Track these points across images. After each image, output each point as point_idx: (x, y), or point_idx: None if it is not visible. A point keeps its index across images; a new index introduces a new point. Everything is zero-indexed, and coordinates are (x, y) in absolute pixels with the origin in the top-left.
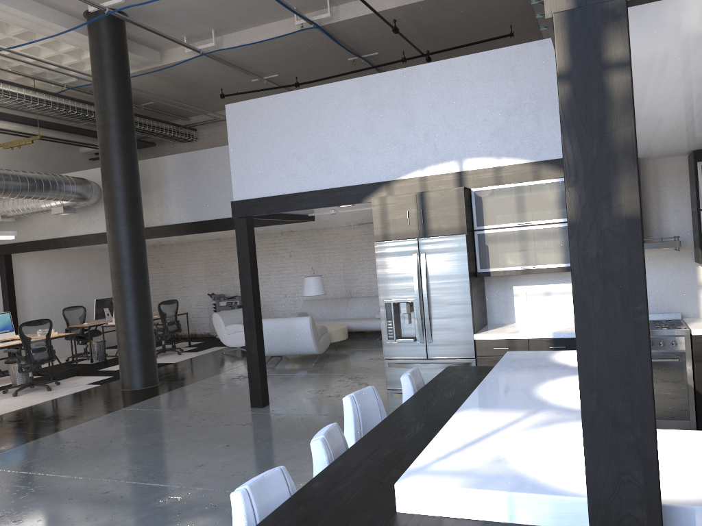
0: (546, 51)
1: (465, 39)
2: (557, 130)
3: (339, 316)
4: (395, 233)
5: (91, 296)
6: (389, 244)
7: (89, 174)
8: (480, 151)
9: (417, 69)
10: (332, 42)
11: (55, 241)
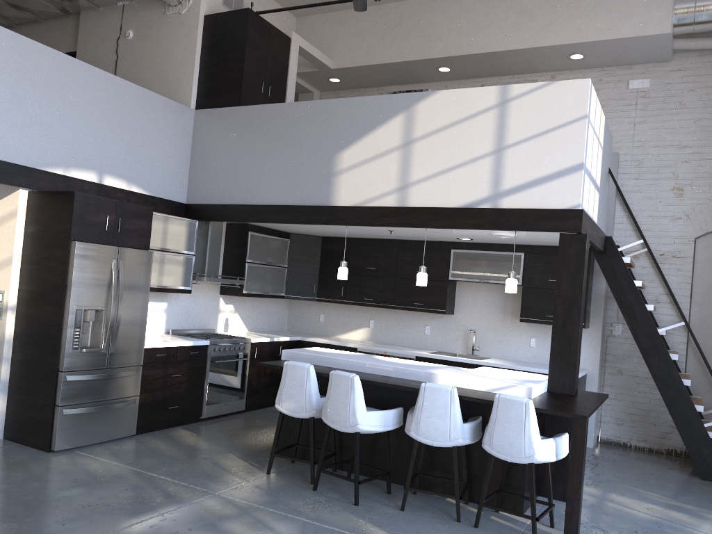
0: (173, 111)
1: None
2: (170, 176)
3: None
4: (92, 235)
5: None
6: (91, 246)
7: None
8: (118, 171)
9: (80, 64)
10: None
11: None
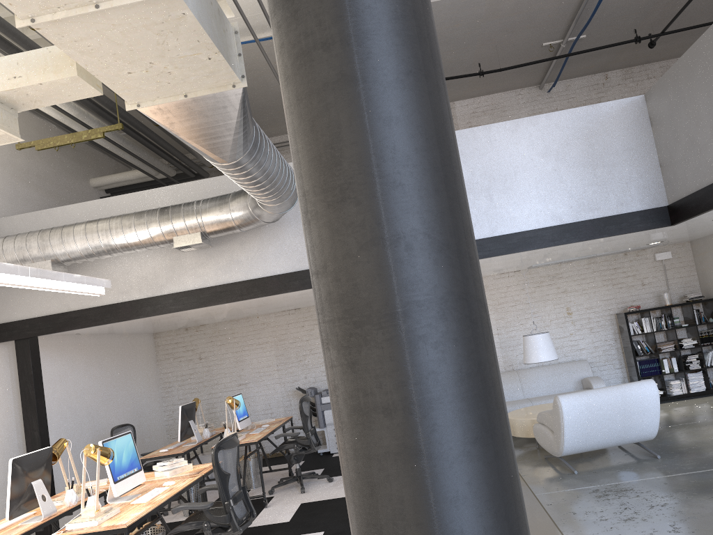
0: None
1: (688, 23)
2: None
3: (514, 396)
4: None
5: (115, 409)
6: None
7: (227, 182)
8: None
9: None
10: (567, 6)
11: (153, 302)
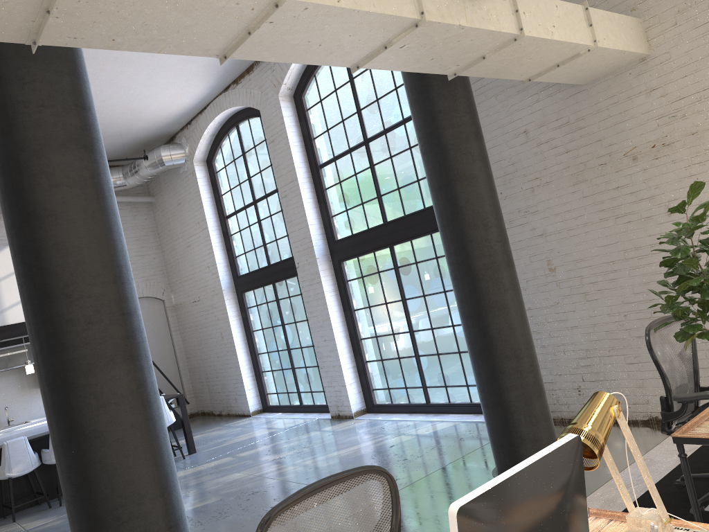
0: None
1: None
2: None
3: None
4: None
5: None
6: None
7: None
8: None
9: None
10: None
11: None
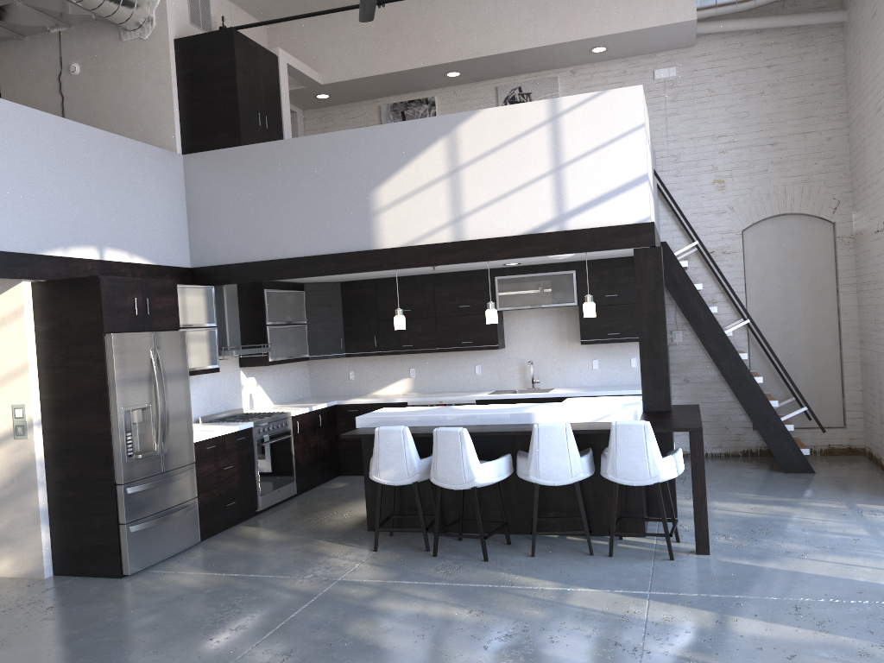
0: (161, 160)
1: None
2: (170, 238)
3: None
4: (124, 323)
5: None
6: (128, 336)
7: None
8: (117, 241)
9: (59, 121)
10: None
11: None
